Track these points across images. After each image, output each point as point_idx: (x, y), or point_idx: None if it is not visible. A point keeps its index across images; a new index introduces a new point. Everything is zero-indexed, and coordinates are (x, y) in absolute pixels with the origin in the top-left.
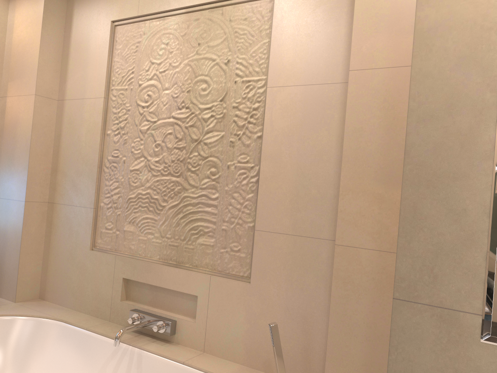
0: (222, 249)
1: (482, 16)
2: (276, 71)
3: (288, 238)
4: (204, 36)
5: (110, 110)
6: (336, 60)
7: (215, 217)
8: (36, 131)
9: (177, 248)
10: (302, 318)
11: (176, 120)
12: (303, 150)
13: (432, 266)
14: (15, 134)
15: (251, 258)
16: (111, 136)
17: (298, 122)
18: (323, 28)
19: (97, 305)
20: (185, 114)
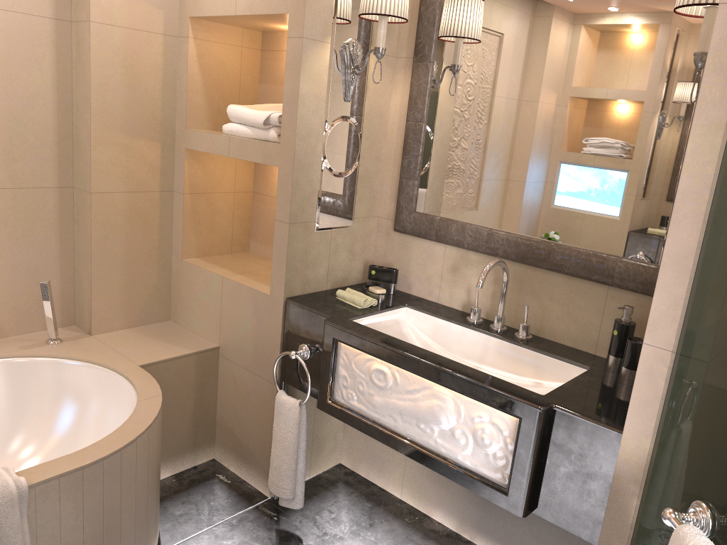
0: None
1: (320, 93)
2: None
3: (6, 192)
4: None
5: None
6: None
7: None
8: None
9: None
10: (33, 270)
11: None
12: (12, 91)
13: (302, 205)
14: None
15: None
16: None
17: (1, 55)
18: None
19: None
20: None
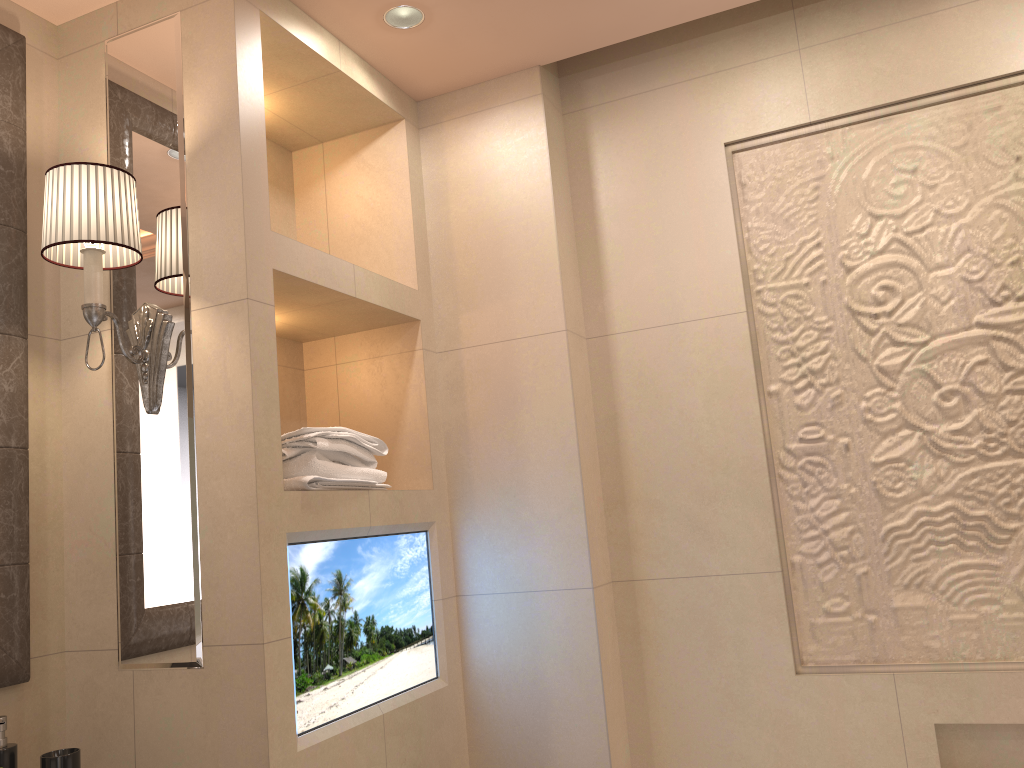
0: None
1: None
2: None
3: None
4: None
5: (766, 338)
6: None
7: None
8: (579, 414)
9: None
10: None
11: (994, 330)
12: None
13: None
14: (514, 431)
15: None
16: (785, 396)
17: None
18: None
19: None
20: (1018, 313)
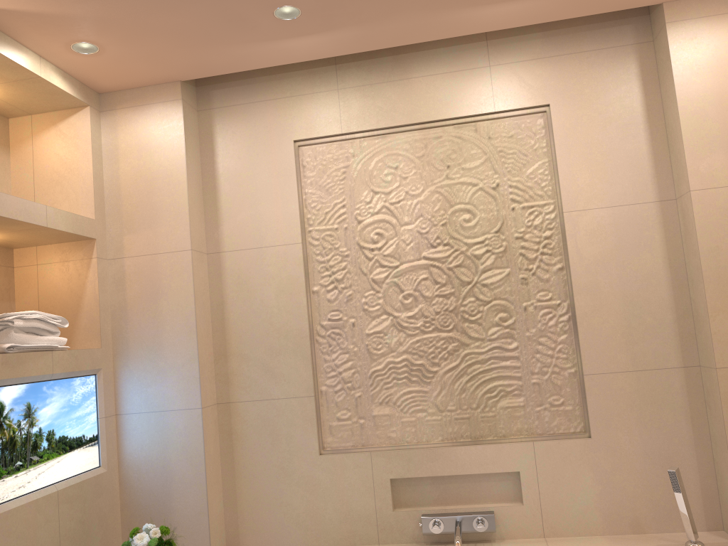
0: (537, 408)
1: None
2: (571, 193)
3: (629, 375)
4: (453, 157)
5: (313, 259)
6: (643, 178)
7: (519, 371)
8: (198, 302)
9: (469, 421)
10: (666, 459)
11: (432, 261)
12: (625, 276)
13: None
14: (157, 311)
15: (583, 409)
16: (322, 293)
17: (612, 247)
18: (620, 146)
19: (351, 528)
20: (444, 252)
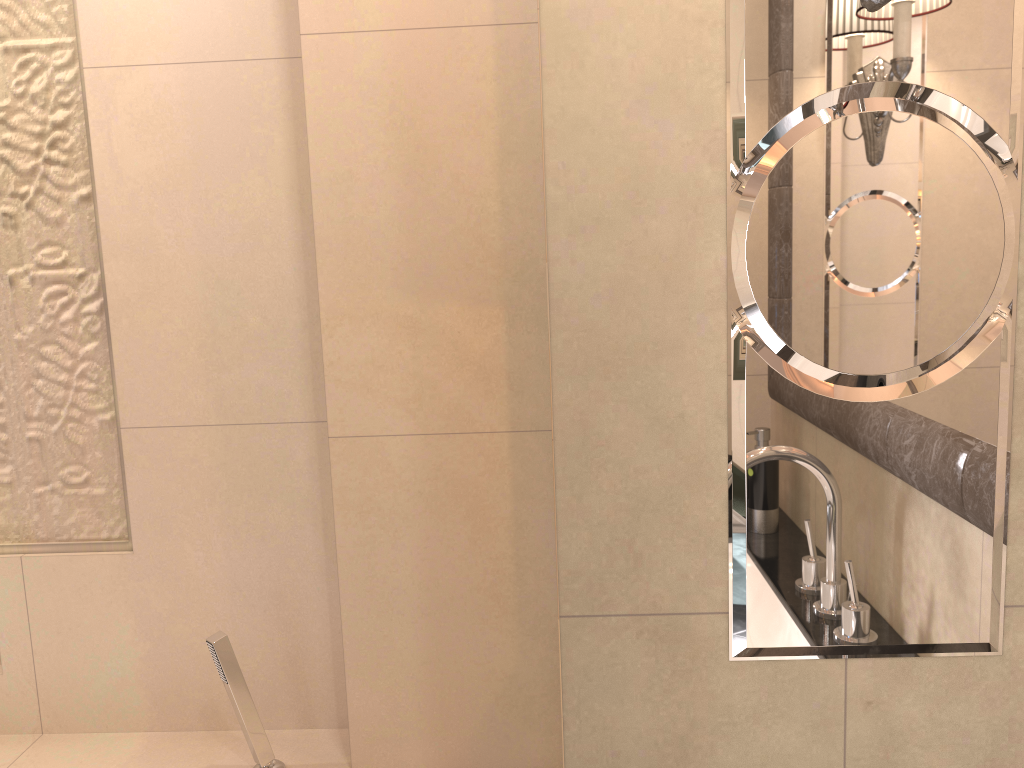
0: (38, 488)
1: None
2: (102, 24)
3: (210, 433)
4: None
5: None
6: (256, 1)
7: (2, 413)
8: None
9: None
10: (273, 598)
11: None
12: (210, 225)
13: (630, 538)
14: None
15: (124, 494)
16: None
17: (185, 157)
18: None
19: None
20: None
